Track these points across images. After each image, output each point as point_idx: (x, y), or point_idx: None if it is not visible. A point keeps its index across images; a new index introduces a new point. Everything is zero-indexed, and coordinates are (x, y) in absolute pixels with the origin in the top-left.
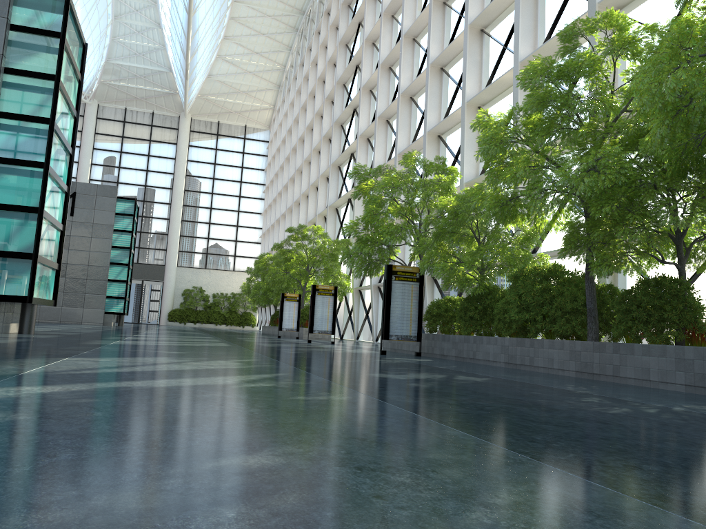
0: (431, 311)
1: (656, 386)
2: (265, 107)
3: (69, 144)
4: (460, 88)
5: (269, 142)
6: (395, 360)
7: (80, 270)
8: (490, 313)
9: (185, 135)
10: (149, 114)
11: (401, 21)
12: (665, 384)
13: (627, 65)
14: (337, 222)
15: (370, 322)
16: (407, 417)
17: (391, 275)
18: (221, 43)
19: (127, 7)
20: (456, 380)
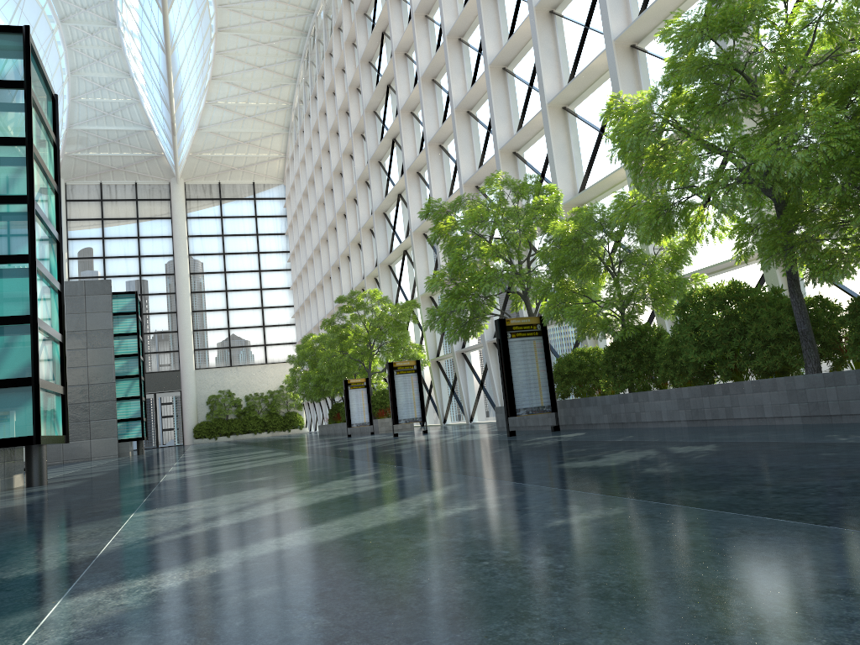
0: (561, 371)
1: None
2: (274, 156)
3: (54, 228)
4: (534, 88)
5: (286, 199)
6: (544, 441)
7: (79, 392)
8: (647, 360)
9: (180, 205)
10: (132, 186)
11: (440, 19)
12: None
13: None
14: (393, 282)
15: (458, 398)
16: (785, 528)
17: (505, 333)
18: (209, 85)
19: (84, 56)
20: (684, 454)
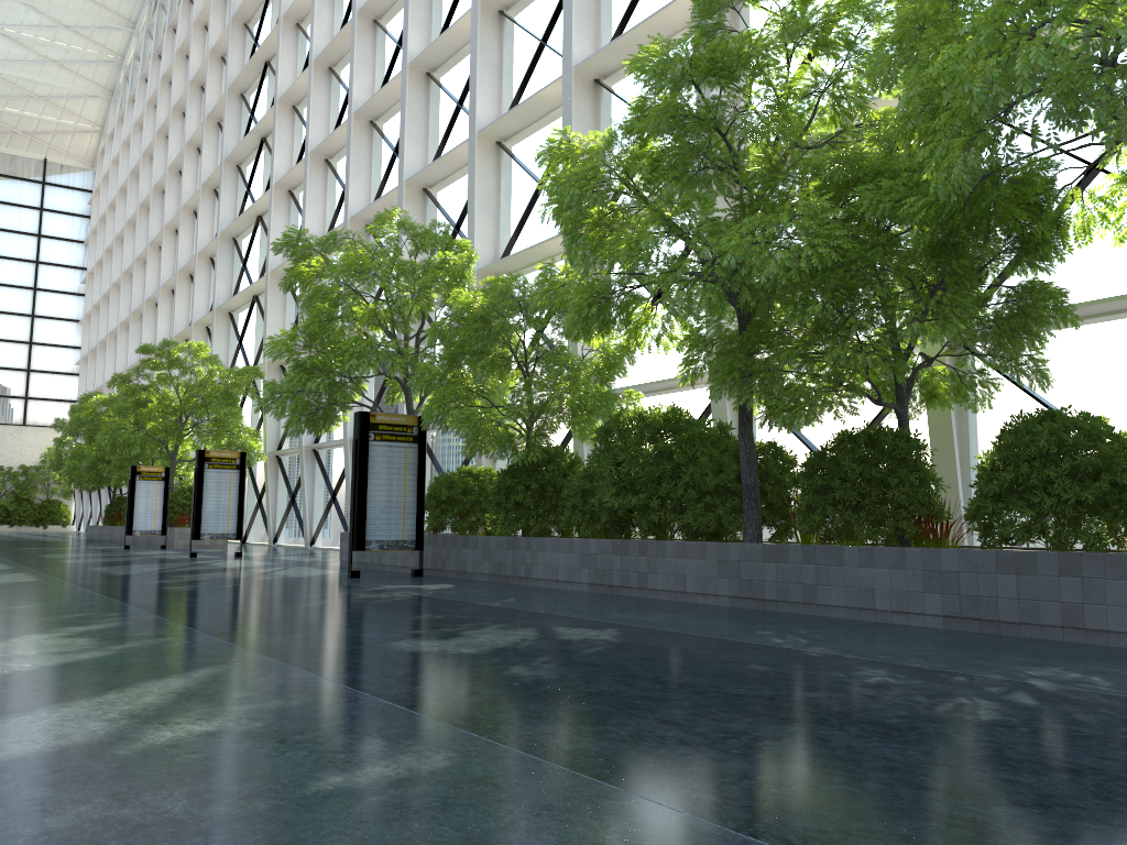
0: (438, 494)
1: (886, 620)
2: (84, 127)
3: None
4: (464, 109)
5: (93, 193)
6: (393, 593)
7: None
8: (552, 496)
9: None
10: None
11: None
12: (905, 615)
13: (753, 83)
14: (232, 337)
15: (299, 511)
16: (690, 836)
17: (367, 432)
18: None
19: None
20: (572, 644)
